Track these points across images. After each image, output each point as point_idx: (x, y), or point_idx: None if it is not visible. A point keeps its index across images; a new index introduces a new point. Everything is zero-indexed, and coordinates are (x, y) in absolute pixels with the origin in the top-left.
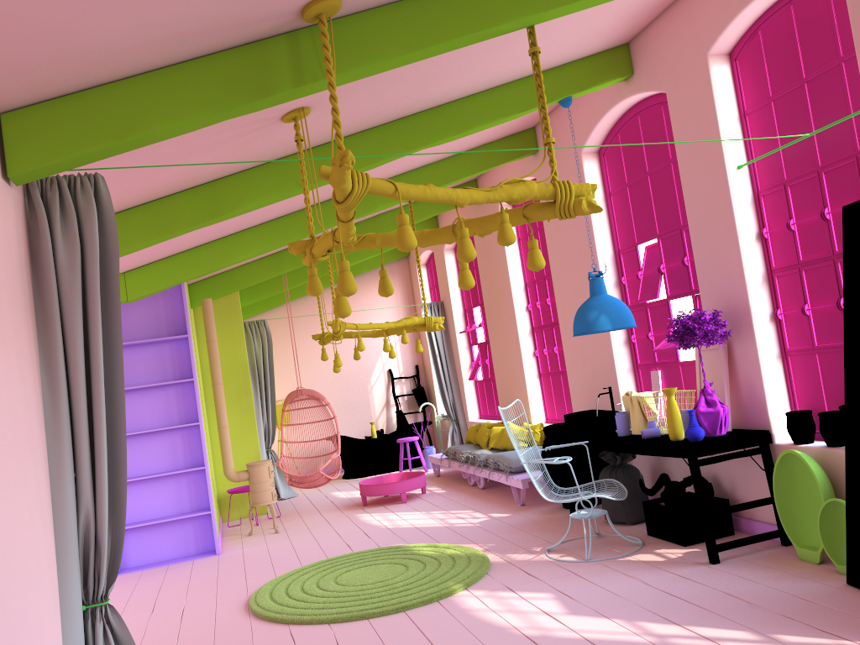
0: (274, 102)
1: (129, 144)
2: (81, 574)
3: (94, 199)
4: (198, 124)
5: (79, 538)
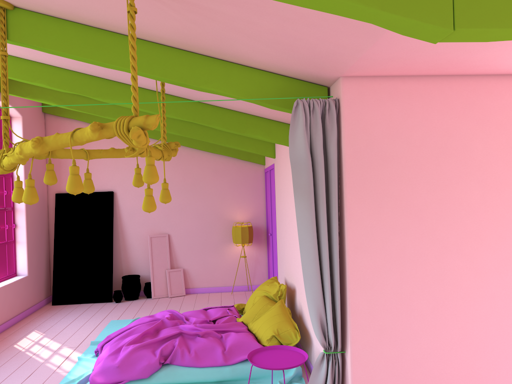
0: (188, 85)
1: (268, 107)
2: (334, 332)
3: (302, 114)
4: (232, 97)
5: (332, 312)
